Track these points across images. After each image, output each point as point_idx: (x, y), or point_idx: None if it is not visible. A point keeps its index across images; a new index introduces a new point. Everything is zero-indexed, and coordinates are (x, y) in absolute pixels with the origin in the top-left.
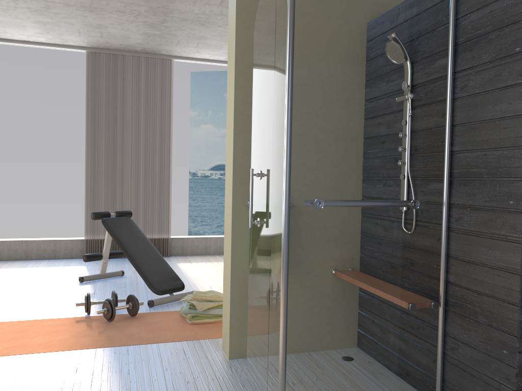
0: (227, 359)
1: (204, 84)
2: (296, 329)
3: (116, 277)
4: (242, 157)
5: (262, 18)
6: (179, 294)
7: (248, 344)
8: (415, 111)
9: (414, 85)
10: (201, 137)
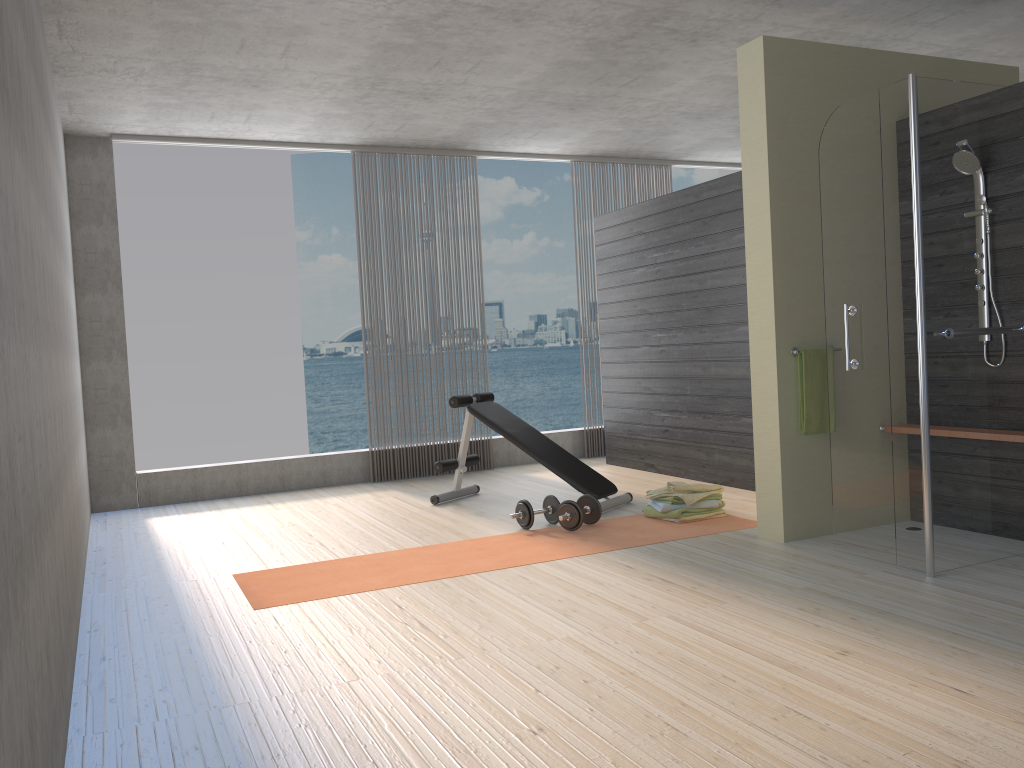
0: (780, 542)
1: (319, 177)
2: (938, 466)
3: (471, 495)
4: (782, 294)
5: (843, 135)
6: (615, 497)
7: (836, 509)
8: (1022, 230)
9: (1020, 203)
10: (321, 279)
